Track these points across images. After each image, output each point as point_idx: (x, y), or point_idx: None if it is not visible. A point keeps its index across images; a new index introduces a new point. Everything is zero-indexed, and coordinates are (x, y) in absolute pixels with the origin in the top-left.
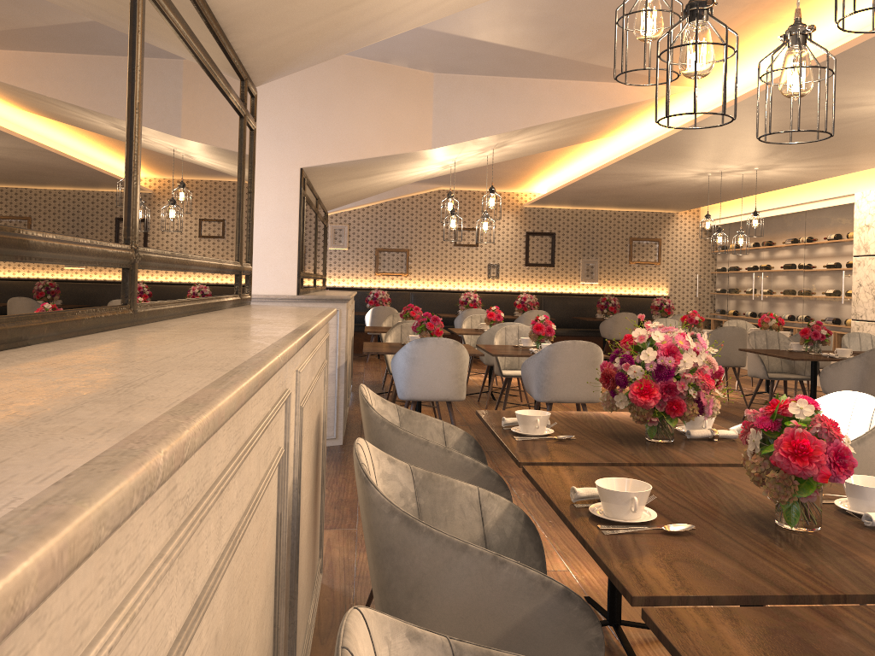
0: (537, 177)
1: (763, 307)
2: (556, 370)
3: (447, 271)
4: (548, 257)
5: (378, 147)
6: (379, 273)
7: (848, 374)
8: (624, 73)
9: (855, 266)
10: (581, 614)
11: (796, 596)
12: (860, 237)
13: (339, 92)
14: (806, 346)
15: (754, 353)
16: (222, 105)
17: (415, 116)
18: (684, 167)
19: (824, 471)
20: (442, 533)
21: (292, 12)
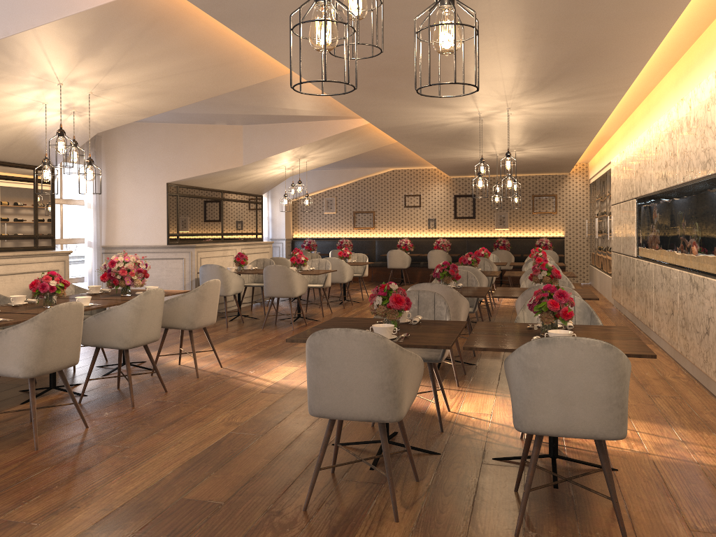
0: None
1: (600, 243)
2: (269, 280)
3: (400, 224)
4: (470, 212)
5: (210, 168)
6: (356, 228)
7: None
8: (330, 116)
9: (611, 212)
10: None
11: None
12: (612, 192)
13: (186, 143)
14: None
15: None
16: (5, 184)
17: (232, 149)
18: (467, 153)
19: (34, 289)
20: None
21: (16, 153)
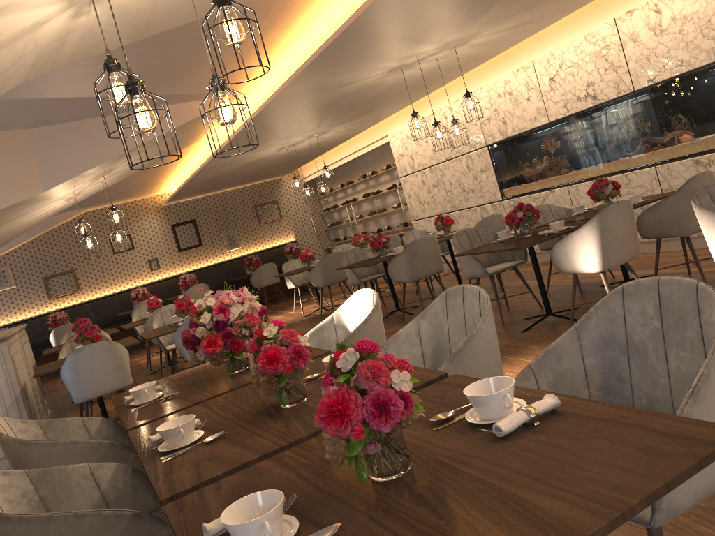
0: (163, 181)
1: (359, 228)
2: None
3: (114, 276)
4: (195, 239)
5: None
6: (53, 297)
7: (402, 264)
8: (185, 96)
9: (403, 184)
10: (152, 524)
11: (267, 454)
12: (400, 164)
13: None
14: (376, 253)
15: (346, 269)
16: None
17: (20, 169)
18: (265, 148)
19: (287, 365)
20: (31, 515)
21: None
